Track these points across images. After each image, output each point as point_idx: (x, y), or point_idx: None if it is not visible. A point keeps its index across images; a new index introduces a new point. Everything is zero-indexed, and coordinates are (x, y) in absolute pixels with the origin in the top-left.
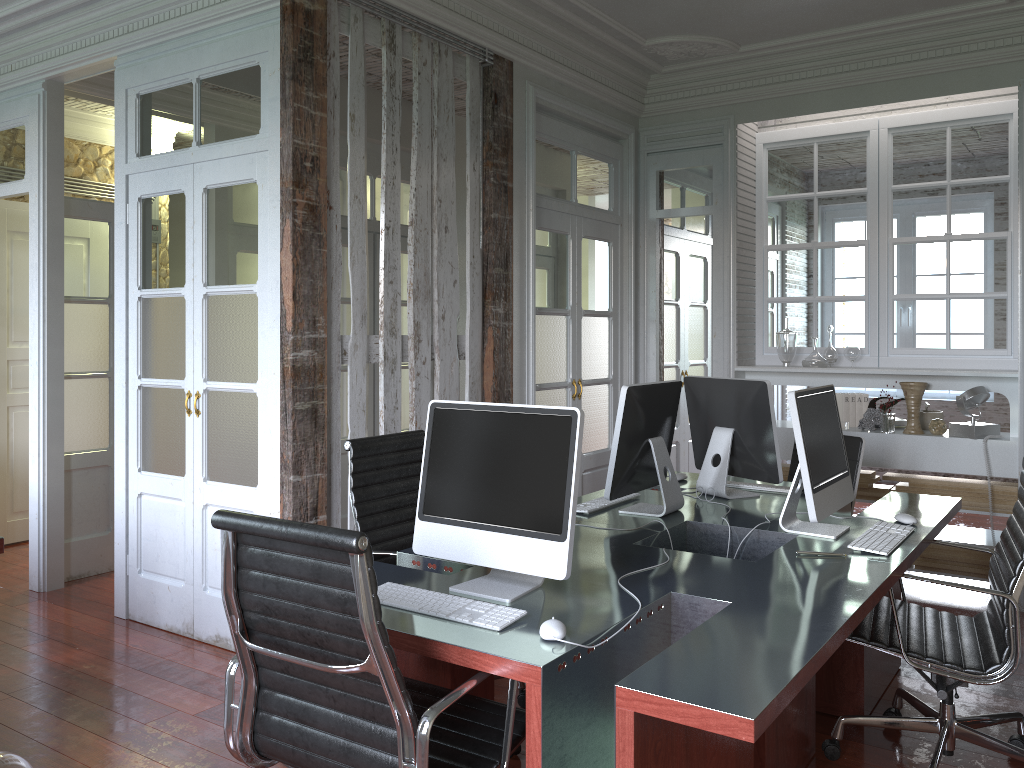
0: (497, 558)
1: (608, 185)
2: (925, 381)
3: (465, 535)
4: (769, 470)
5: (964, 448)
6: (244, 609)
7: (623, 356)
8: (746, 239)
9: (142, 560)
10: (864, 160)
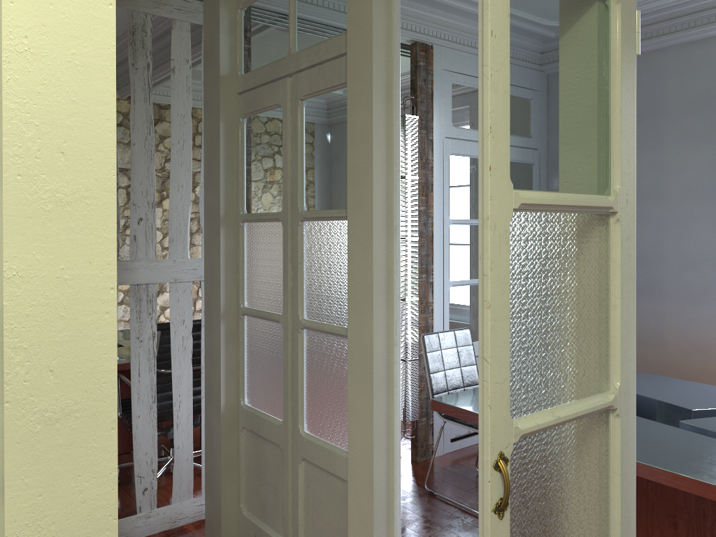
0: None
1: None
2: None
3: None
4: None
5: None
6: None
7: None
8: None
9: None
10: None
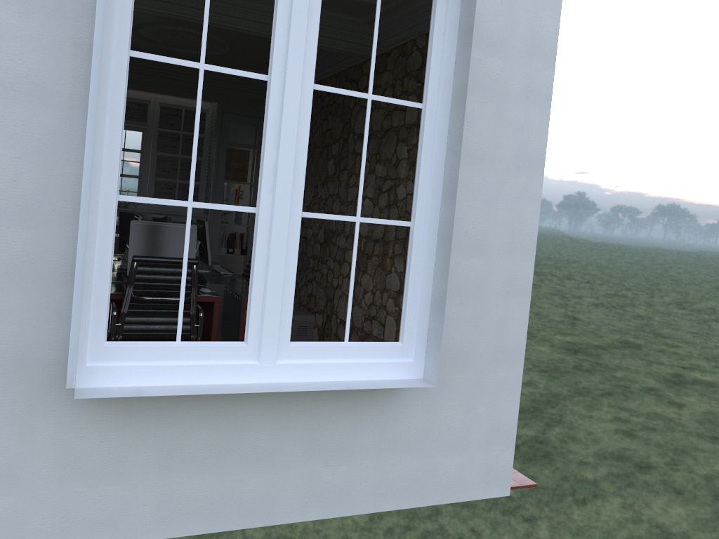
0: None
1: None
2: (169, 217)
3: None
4: None
5: None
6: (133, 289)
7: None
8: None
9: None
10: (147, 114)
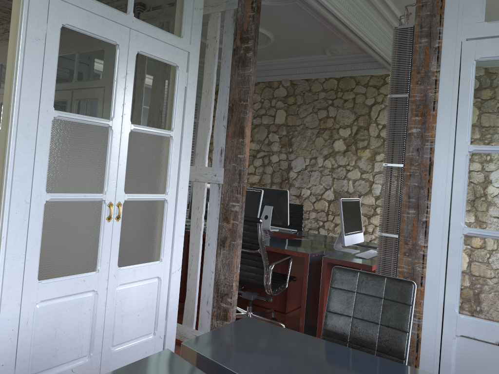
0: (356, 240)
1: None
2: None
3: (351, 236)
4: None
5: None
6: None
7: None
8: None
9: (30, 366)
10: None
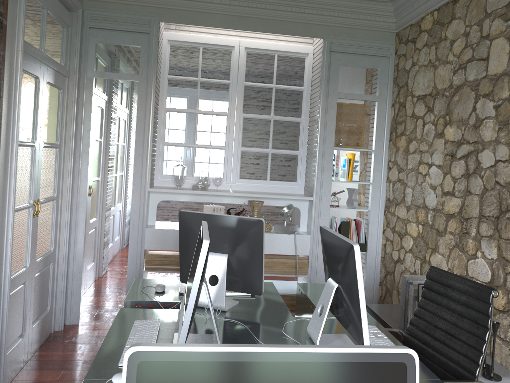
0: None
1: (62, 44)
2: (260, 200)
3: None
4: (255, 285)
5: (284, 239)
6: None
7: (64, 178)
8: (157, 102)
9: None
10: (229, 63)
